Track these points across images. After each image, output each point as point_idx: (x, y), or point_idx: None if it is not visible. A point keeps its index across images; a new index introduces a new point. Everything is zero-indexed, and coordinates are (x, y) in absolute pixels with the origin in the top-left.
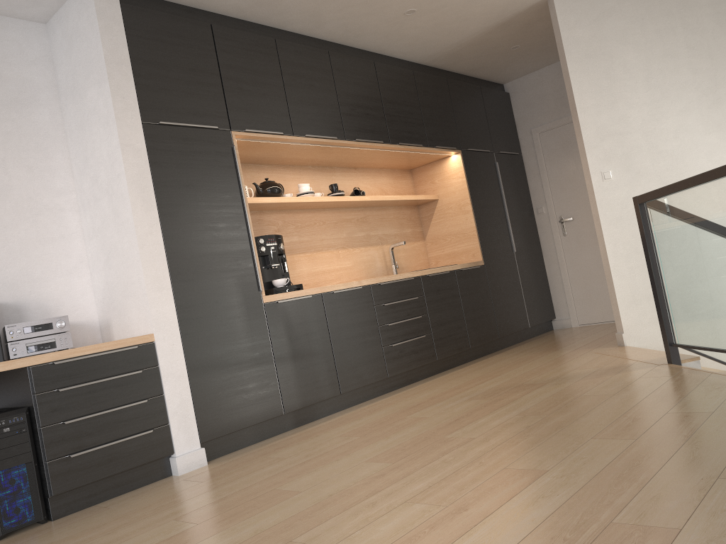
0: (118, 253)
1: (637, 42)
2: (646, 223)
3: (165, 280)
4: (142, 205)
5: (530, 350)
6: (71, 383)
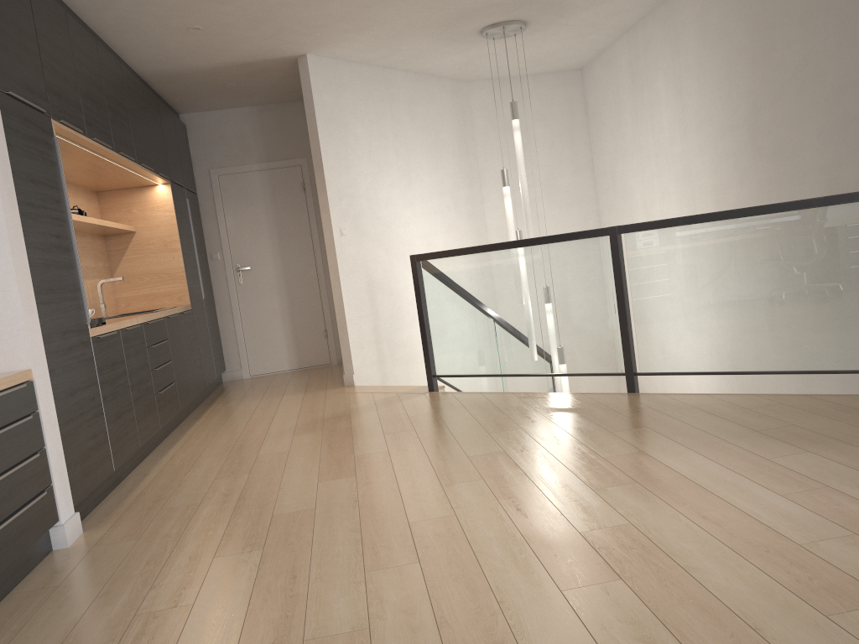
0: None
1: (363, 119)
2: (420, 277)
3: (32, 301)
4: (8, 198)
5: (248, 398)
6: None
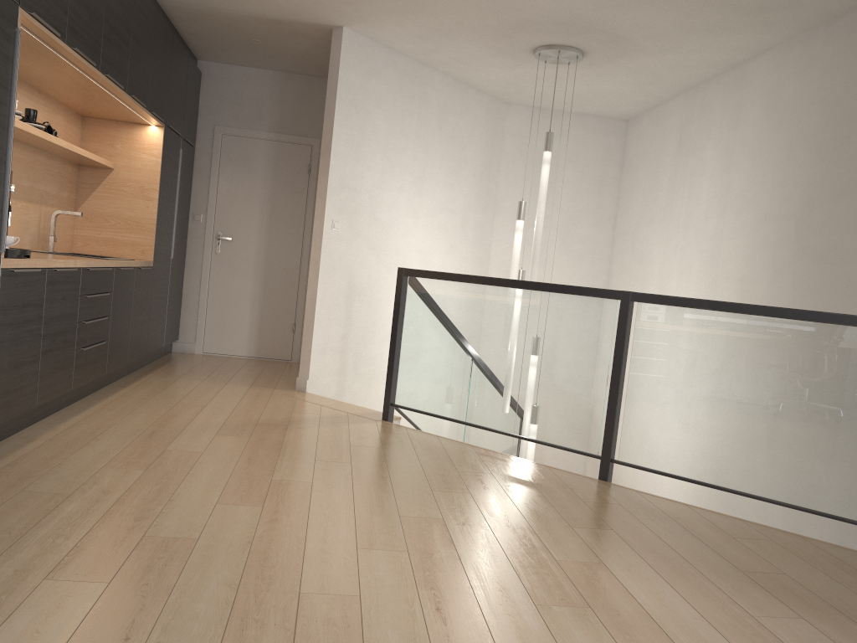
0: None
1: (387, 111)
2: (403, 294)
3: None
4: None
5: (189, 376)
6: None
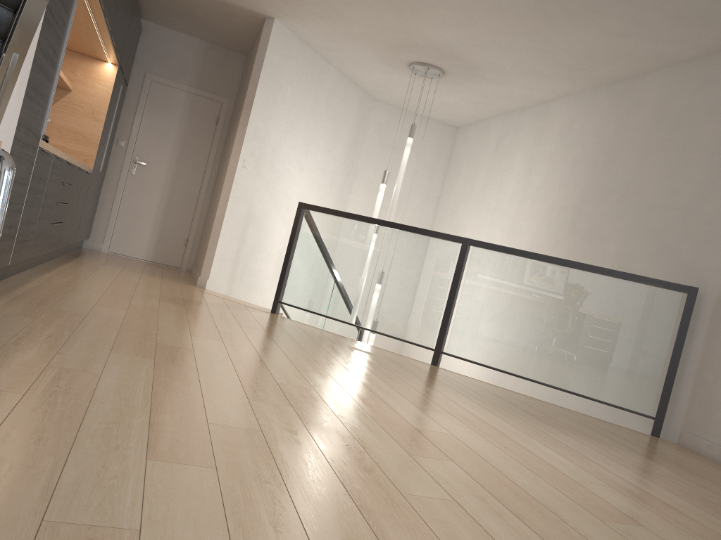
0: None
1: (294, 87)
2: (300, 222)
3: (24, 89)
4: None
5: (110, 265)
6: None
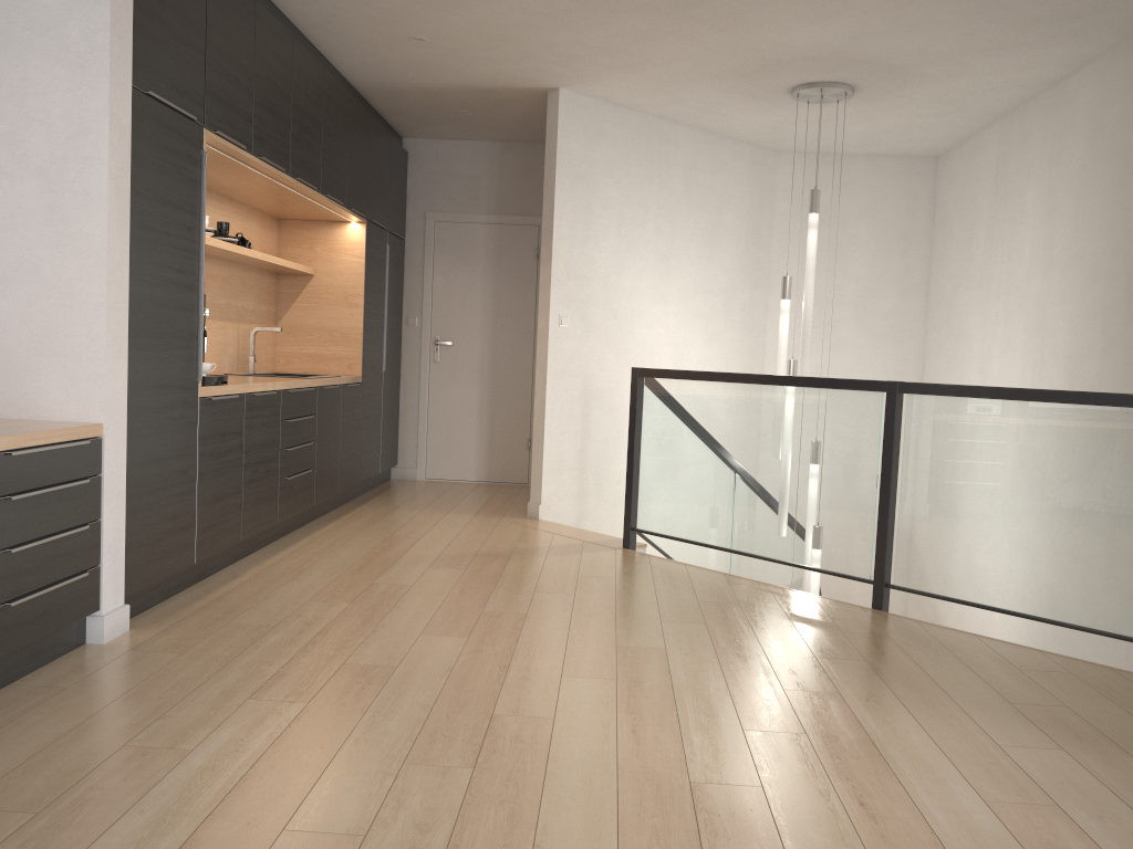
0: (41, 280)
1: (620, 180)
2: (639, 398)
3: (124, 344)
4: (117, 218)
5: (407, 506)
6: (20, 489)
